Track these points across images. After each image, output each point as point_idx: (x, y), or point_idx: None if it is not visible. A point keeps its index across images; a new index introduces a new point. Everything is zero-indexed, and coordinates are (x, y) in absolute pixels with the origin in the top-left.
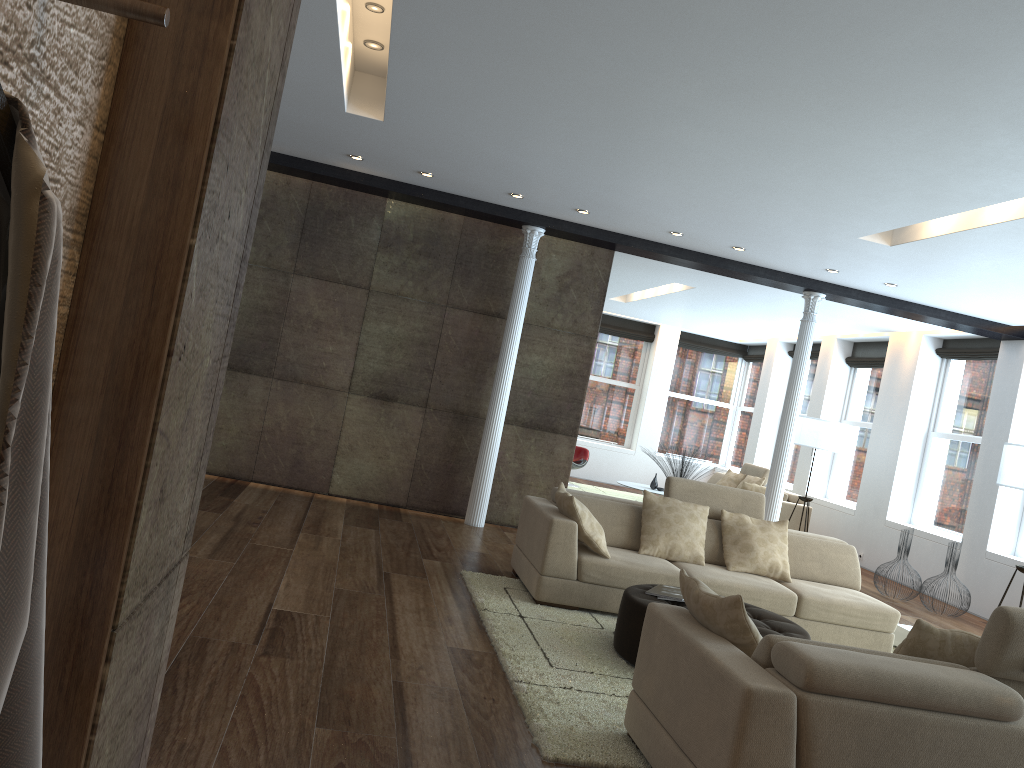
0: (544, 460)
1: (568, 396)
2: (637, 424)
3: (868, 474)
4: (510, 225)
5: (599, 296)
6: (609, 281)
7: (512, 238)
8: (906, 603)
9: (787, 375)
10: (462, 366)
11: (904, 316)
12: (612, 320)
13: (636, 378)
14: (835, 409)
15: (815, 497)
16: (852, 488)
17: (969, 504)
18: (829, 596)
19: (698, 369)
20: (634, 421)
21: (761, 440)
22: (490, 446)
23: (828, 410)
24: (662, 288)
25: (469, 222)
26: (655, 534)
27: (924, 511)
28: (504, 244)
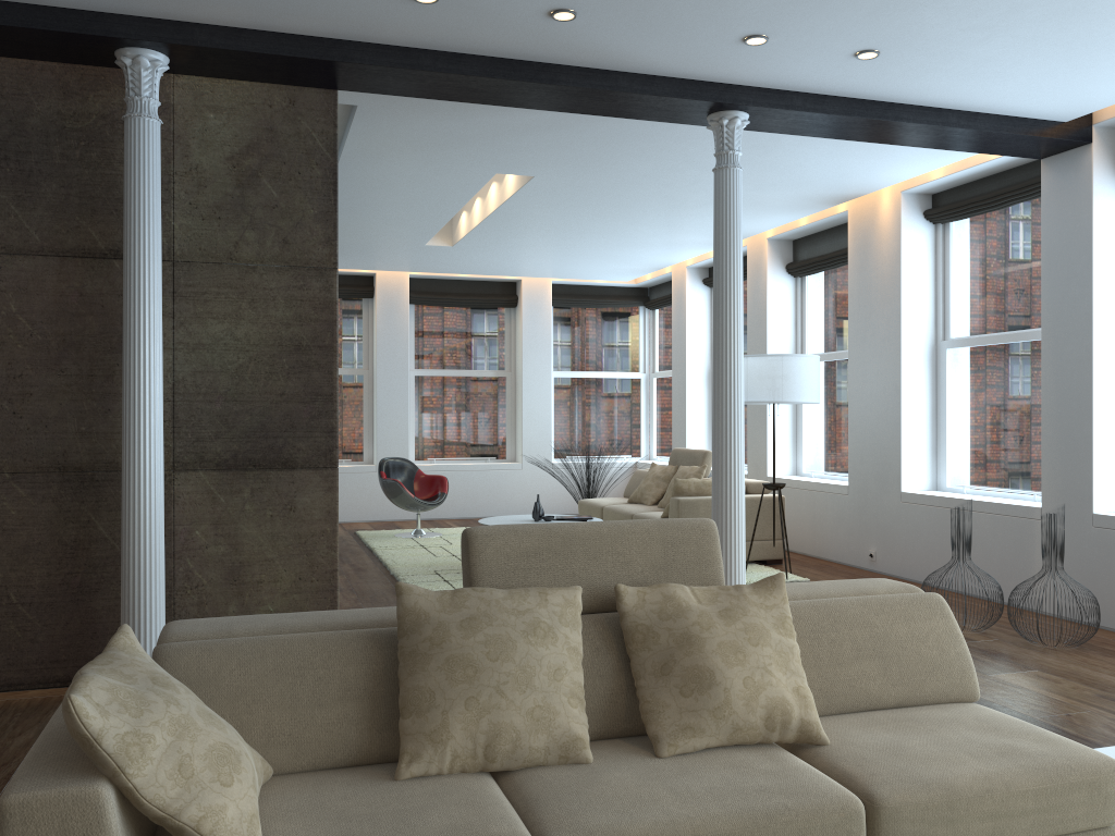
0: (279, 527)
1: (302, 392)
2: (518, 425)
3: (858, 427)
4: (96, 61)
5: (325, 185)
6: (401, 201)
7: (112, 91)
8: (987, 636)
9: (708, 313)
10: (58, 372)
11: (886, 138)
12: (453, 285)
13: (504, 361)
14: (786, 343)
15: (783, 478)
16: (834, 453)
17: (1043, 441)
18: (943, 772)
19: (588, 333)
20: (514, 422)
21: (690, 412)
22: (139, 526)
23: (776, 347)
24: (491, 202)
25: (6, 69)
26: (437, 710)
27: (957, 467)
28: (97, 106)
